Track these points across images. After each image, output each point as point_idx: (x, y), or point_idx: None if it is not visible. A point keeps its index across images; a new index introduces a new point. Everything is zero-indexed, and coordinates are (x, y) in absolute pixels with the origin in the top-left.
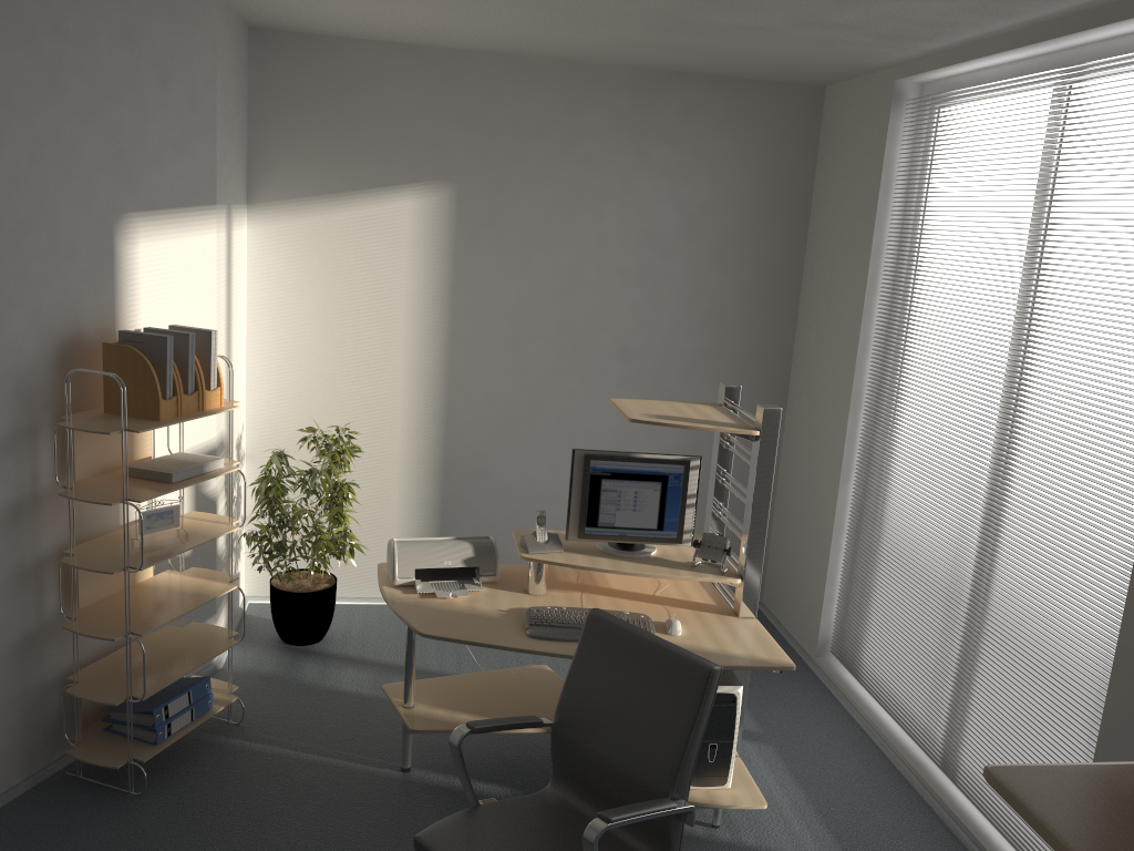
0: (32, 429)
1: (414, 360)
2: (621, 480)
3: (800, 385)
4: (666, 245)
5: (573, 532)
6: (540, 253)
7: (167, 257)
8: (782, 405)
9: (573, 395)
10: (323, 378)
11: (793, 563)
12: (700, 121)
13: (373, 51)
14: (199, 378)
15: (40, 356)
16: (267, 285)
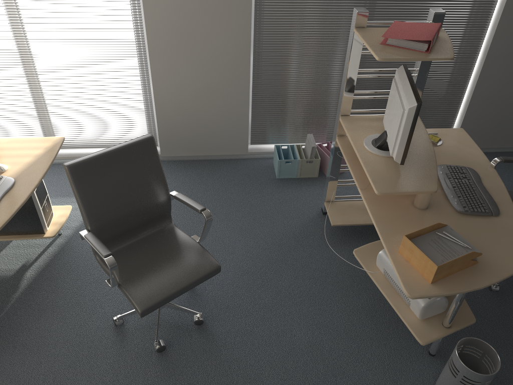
0: None
1: None
2: None
3: None
4: None
5: None
6: None
7: None
8: None
9: None
10: None
11: None
12: None
13: None
14: None
15: None
16: None
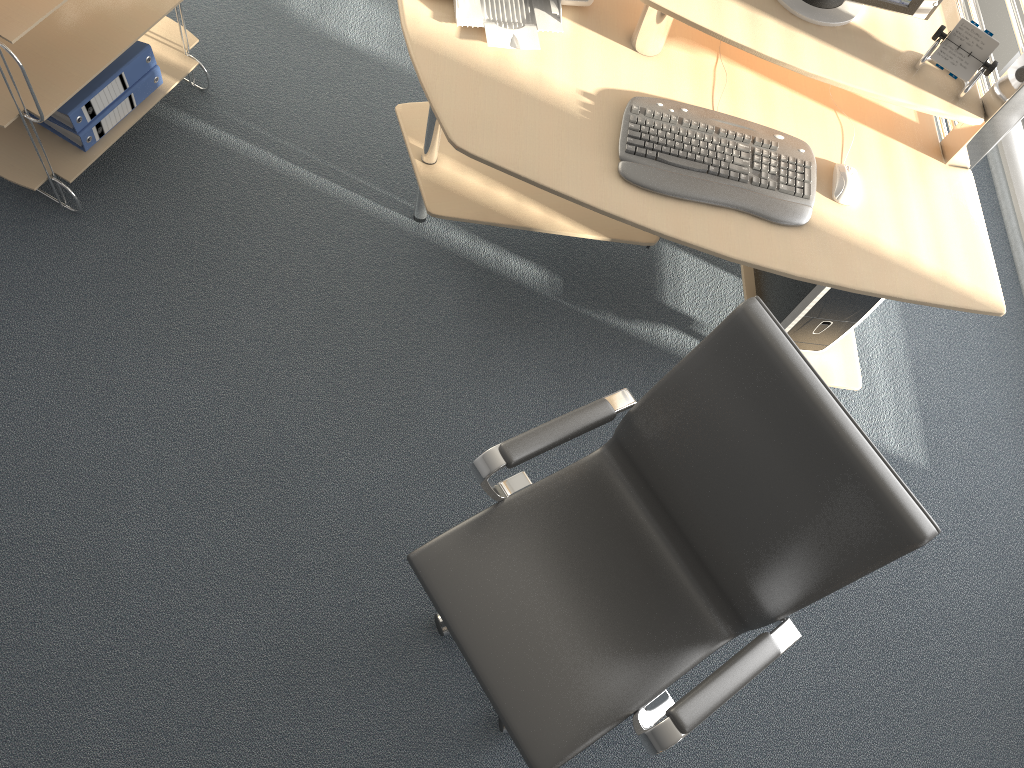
0: None
1: None
2: None
3: None
4: None
5: None
6: None
7: None
8: None
9: None
10: None
11: None
12: None
13: None
14: None
15: None
16: None
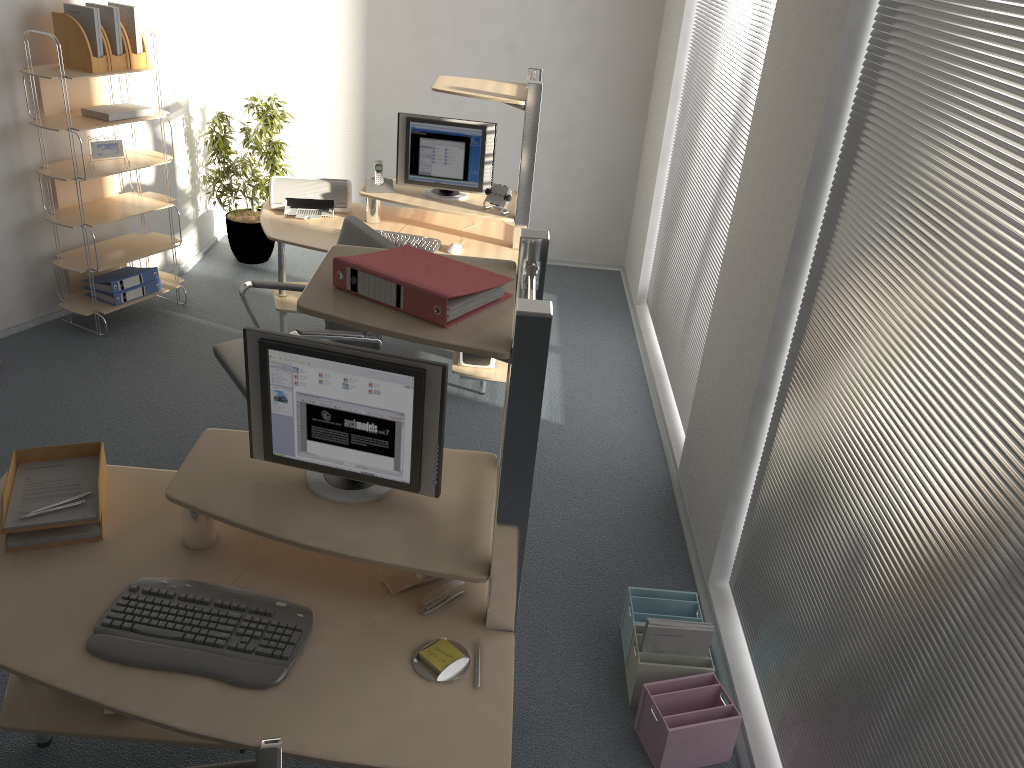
0: (8, 75)
1: (339, 47)
2: (435, 139)
3: (656, 81)
4: None
5: (401, 178)
6: None
7: None
8: (646, 99)
9: None
10: (269, 59)
11: (637, 232)
12: None
13: None
14: (126, 44)
15: (8, 20)
16: None
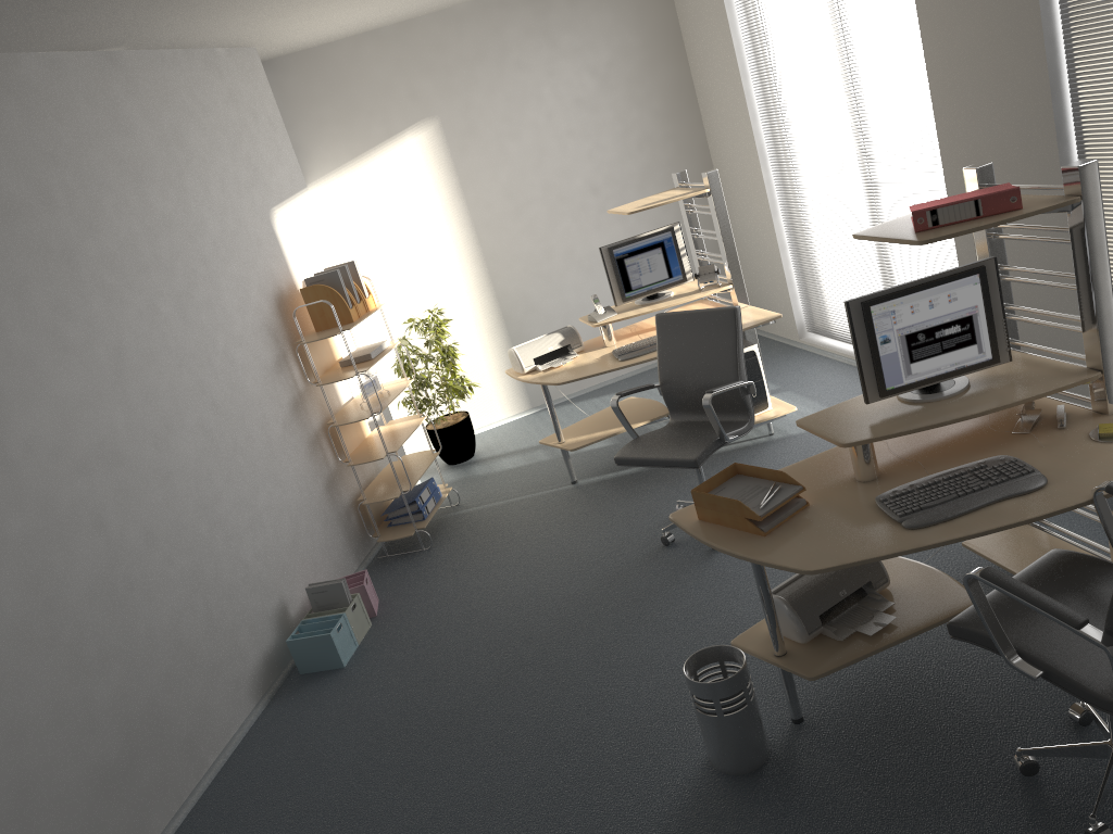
0: (284, 355)
1: (456, 250)
2: (636, 255)
3: (721, 164)
4: (593, 103)
5: (618, 300)
6: (512, 142)
7: (299, 230)
8: None
9: (570, 232)
10: (400, 286)
11: (762, 287)
12: (584, 6)
13: (348, 46)
14: (359, 292)
15: (270, 309)
16: (339, 236)
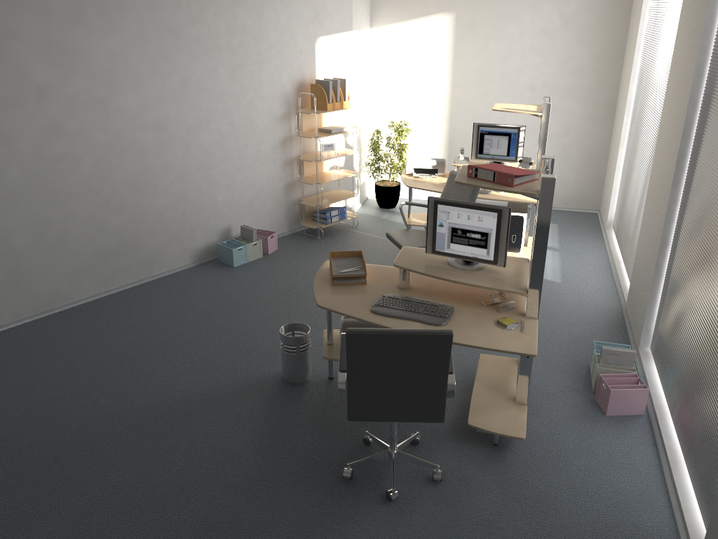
0: (289, 113)
1: (437, 93)
2: (492, 135)
3: (618, 101)
4: (553, 34)
5: (473, 156)
6: (493, 42)
7: (334, 52)
8: (613, 112)
9: None
10: (400, 101)
11: (607, 188)
12: None
13: None
14: (341, 96)
15: (291, 88)
16: (378, 62)
